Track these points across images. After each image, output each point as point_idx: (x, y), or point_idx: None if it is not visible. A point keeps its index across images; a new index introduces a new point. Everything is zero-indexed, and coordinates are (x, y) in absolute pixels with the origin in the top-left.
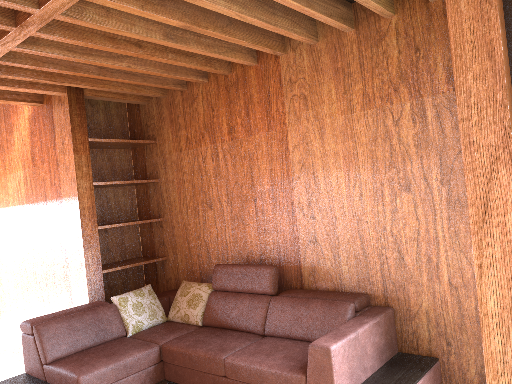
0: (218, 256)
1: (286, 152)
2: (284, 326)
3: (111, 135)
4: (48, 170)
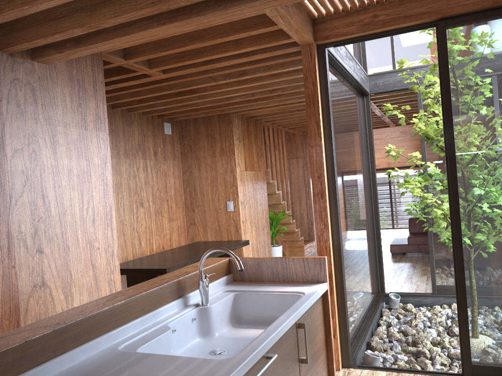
0: None
1: None
2: None
3: None
4: None
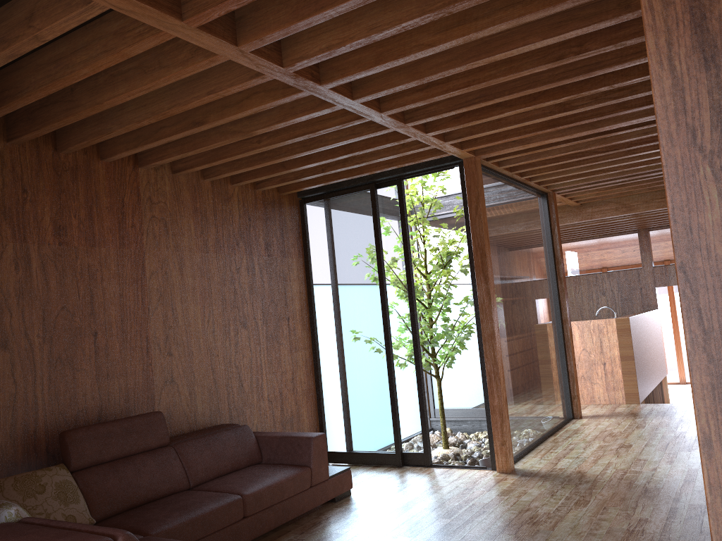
0: (13, 430)
1: (142, 277)
2: (211, 466)
3: None
4: None
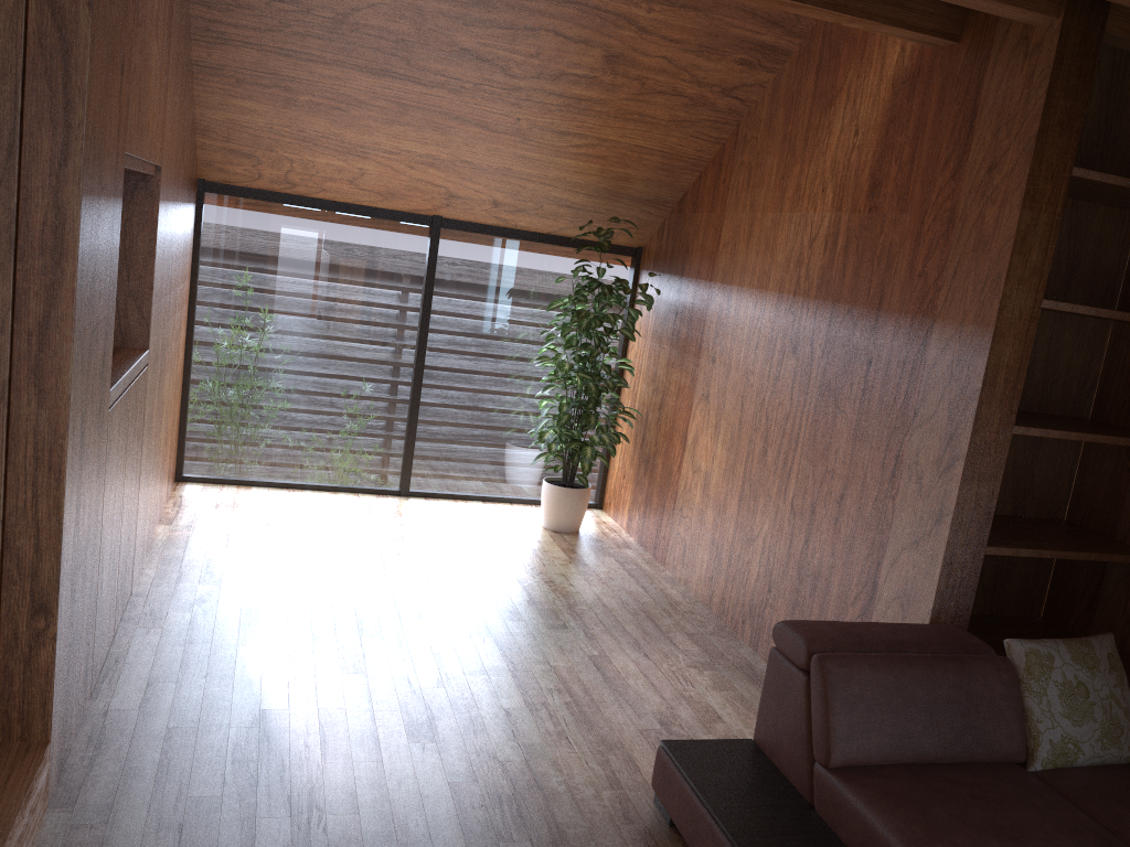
0: None
1: None
2: None
3: (1099, 161)
4: (912, 232)
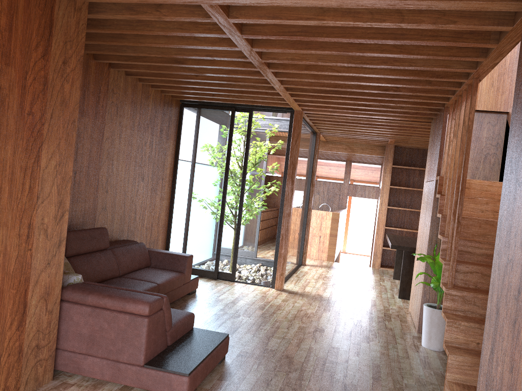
0: None
1: (101, 140)
2: (130, 265)
3: None
4: (19, 83)
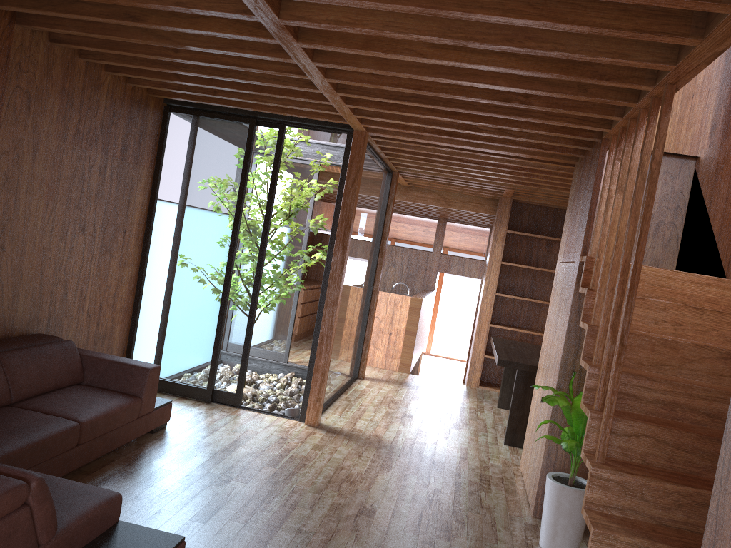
0: None
1: None
2: (35, 382)
3: None
4: None
